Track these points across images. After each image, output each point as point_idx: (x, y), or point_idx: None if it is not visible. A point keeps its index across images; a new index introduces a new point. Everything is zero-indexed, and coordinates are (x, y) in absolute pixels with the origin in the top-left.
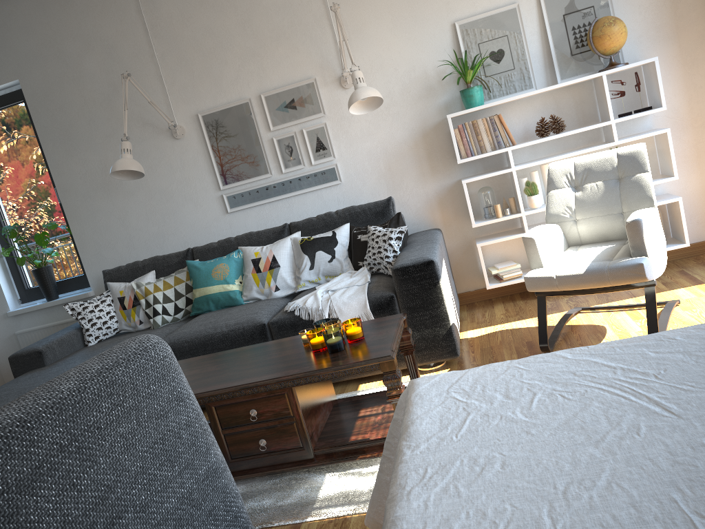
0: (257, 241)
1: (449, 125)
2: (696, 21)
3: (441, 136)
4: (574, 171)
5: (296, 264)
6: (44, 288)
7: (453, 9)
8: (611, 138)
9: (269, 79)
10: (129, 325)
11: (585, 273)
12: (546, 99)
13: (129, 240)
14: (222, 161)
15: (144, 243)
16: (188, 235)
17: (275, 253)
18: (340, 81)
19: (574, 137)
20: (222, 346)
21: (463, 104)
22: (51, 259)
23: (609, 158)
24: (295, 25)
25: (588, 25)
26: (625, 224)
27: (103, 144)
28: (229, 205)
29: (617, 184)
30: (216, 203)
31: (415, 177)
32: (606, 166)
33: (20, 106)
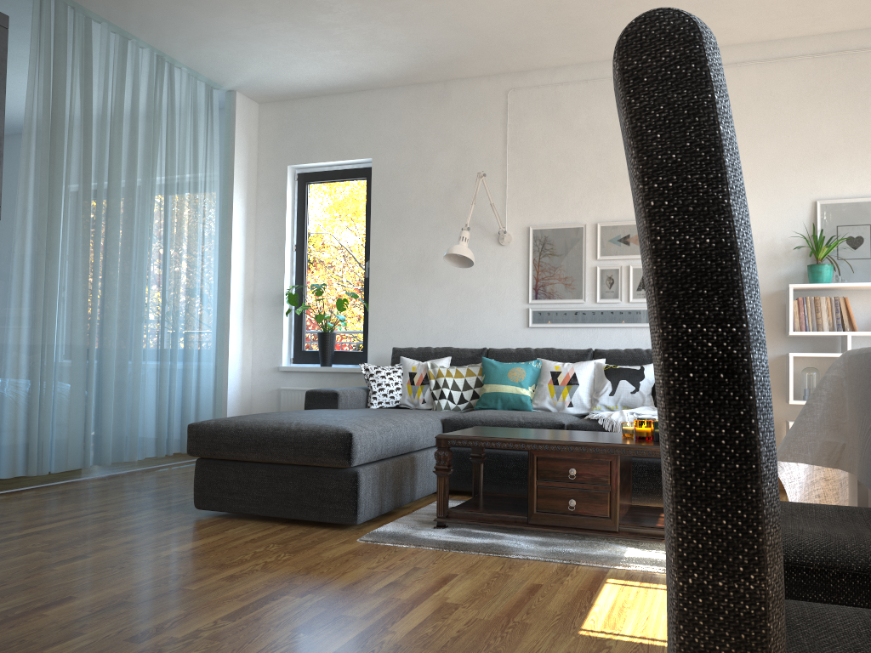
0: (557, 357)
1: (789, 294)
2: None
3: (774, 307)
4: None
5: (594, 388)
6: (323, 352)
7: (817, 188)
8: None
9: (610, 211)
10: (411, 401)
11: None
12: None
13: (421, 328)
14: (539, 276)
15: (434, 335)
16: (481, 338)
17: (576, 371)
18: None
19: None
20: None
21: (805, 280)
22: (336, 328)
23: None
24: None
25: None
26: None
27: (428, 233)
28: (532, 320)
29: None
30: (519, 315)
31: None
32: None
33: (361, 182)
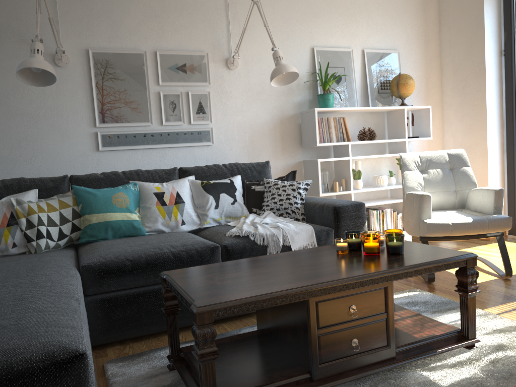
0: (149, 178)
1: (315, 115)
2: (435, 93)
3: (293, 126)
4: (420, 160)
5: (194, 204)
6: None
7: (313, 38)
8: (401, 151)
9: (166, 41)
10: None
11: (473, 221)
12: (359, 117)
13: None
14: (104, 100)
15: None
16: (47, 165)
17: (178, 190)
18: (226, 62)
19: (371, 147)
20: (171, 267)
21: (310, 106)
22: None
23: (443, 155)
24: (198, 5)
25: (388, 77)
26: (494, 191)
27: None
28: (102, 143)
29: (450, 172)
30: (87, 139)
31: (270, 152)
32: (441, 159)
33: None
